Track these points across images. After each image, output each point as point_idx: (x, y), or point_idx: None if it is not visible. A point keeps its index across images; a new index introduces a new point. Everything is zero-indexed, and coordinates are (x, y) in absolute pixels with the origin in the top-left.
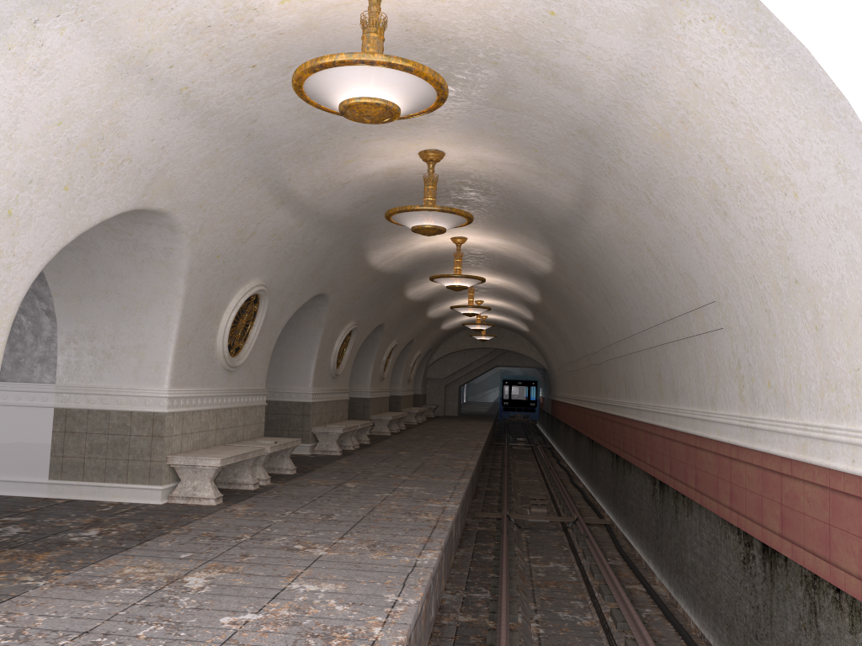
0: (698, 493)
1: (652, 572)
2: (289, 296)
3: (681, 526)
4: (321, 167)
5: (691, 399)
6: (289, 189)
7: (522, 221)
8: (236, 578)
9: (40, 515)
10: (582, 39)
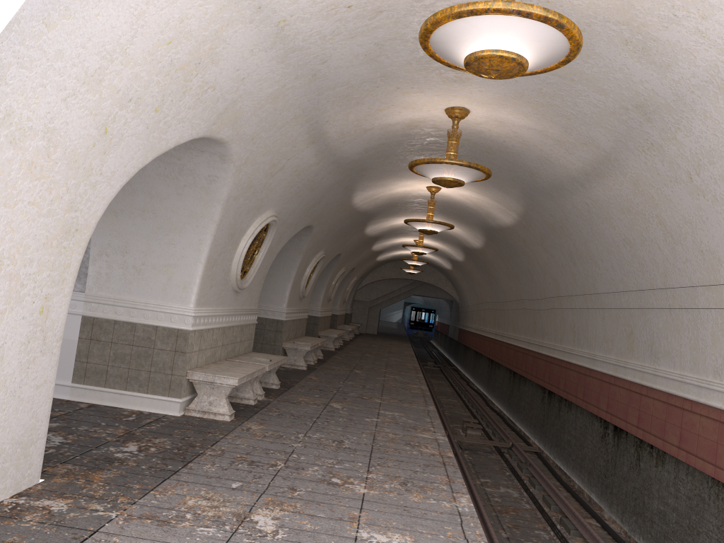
0: (682, 451)
1: (599, 507)
2: (288, 226)
3: (645, 473)
4: (356, 113)
5: (680, 363)
6: (323, 130)
7: (507, 180)
8: (301, 519)
9: (72, 421)
10: (710, 16)
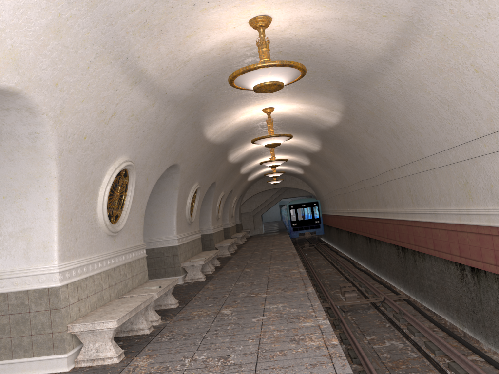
0: None
1: (476, 340)
2: (151, 168)
3: None
4: (165, 43)
5: None
6: (139, 68)
7: (324, 82)
8: None
9: None
10: None
